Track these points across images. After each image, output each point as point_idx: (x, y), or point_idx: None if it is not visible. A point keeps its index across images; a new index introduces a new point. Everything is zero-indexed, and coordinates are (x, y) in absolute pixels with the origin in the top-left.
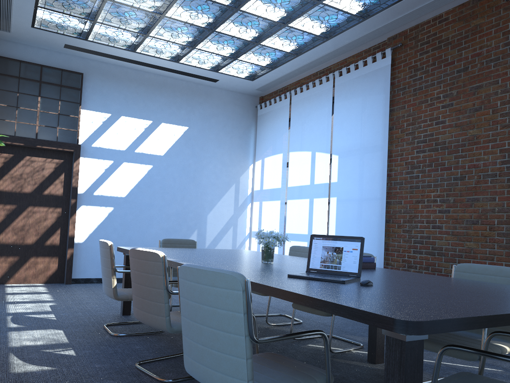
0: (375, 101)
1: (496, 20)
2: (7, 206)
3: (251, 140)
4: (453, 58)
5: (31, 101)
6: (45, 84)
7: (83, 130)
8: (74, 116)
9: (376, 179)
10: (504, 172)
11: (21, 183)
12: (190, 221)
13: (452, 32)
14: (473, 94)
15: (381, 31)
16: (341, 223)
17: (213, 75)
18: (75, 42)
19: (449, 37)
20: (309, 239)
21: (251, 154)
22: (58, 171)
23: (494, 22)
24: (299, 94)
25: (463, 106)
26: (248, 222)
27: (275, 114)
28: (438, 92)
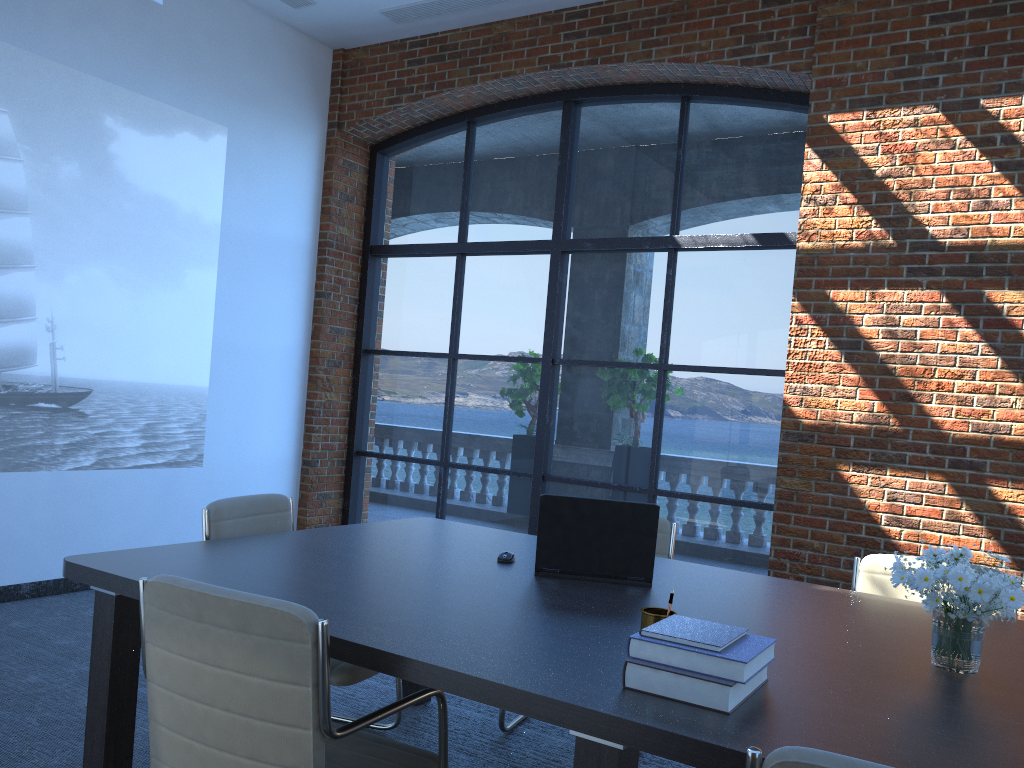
0: None
1: None
2: None
3: None
4: None
5: None
6: None
7: None
8: None
9: None
10: None
11: None
12: None
13: None
14: None
15: None
16: None
17: None
18: None
19: None
20: None
21: None
22: None
23: None
24: None
25: None
26: None
27: None
28: None
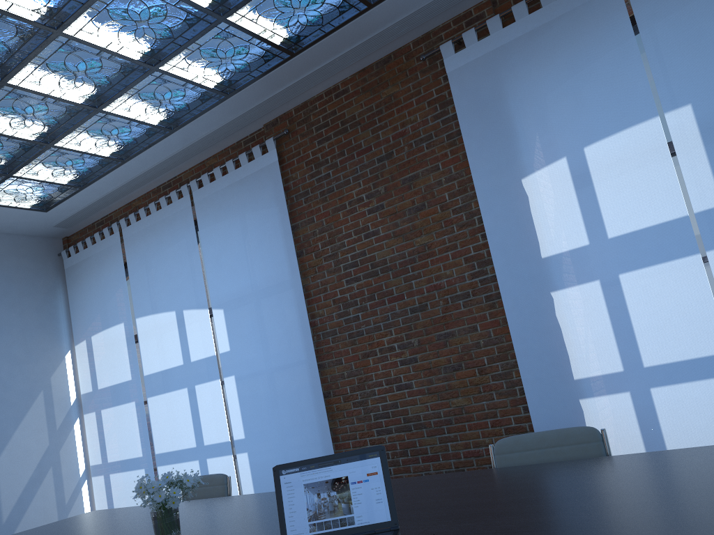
0: (266, 217)
1: (415, 87)
2: None
3: (61, 311)
4: (369, 143)
5: None
6: None
7: None
8: None
9: (294, 334)
10: (478, 288)
11: None
12: None
13: (359, 108)
14: (409, 187)
15: (255, 114)
16: (251, 415)
17: None
18: None
19: (355, 114)
20: (201, 454)
21: (64, 335)
22: None
23: (413, 89)
24: (134, 224)
25: (399, 206)
26: (80, 452)
27: (98, 261)
28: (357, 191)
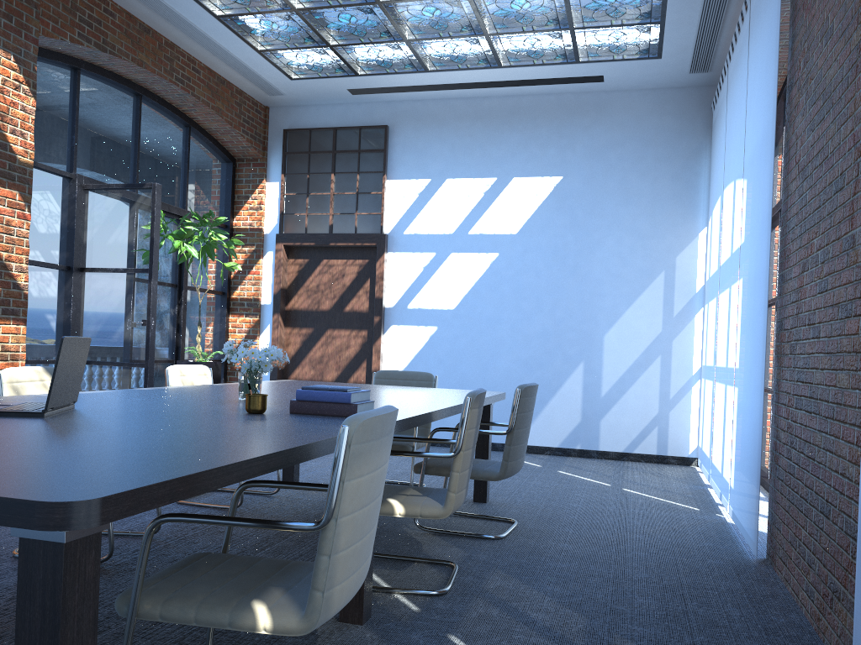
0: (771, 27)
1: None
2: (303, 330)
3: (703, 179)
4: None
5: (324, 182)
6: (340, 153)
7: (392, 211)
8: (376, 192)
9: (765, 223)
10: None
11: (318, 298)
12: (569, 346)
13: None
14: None
15: None
16: (742, 338)
17: (582, 70)
18: (351, 82)
19: None
20: (725, 378)
21: (702, 208)
22: (362, 277)
23: None
24: (731, 58)
25: None
26: (697, 348)
27: (720, 114)
28: None
